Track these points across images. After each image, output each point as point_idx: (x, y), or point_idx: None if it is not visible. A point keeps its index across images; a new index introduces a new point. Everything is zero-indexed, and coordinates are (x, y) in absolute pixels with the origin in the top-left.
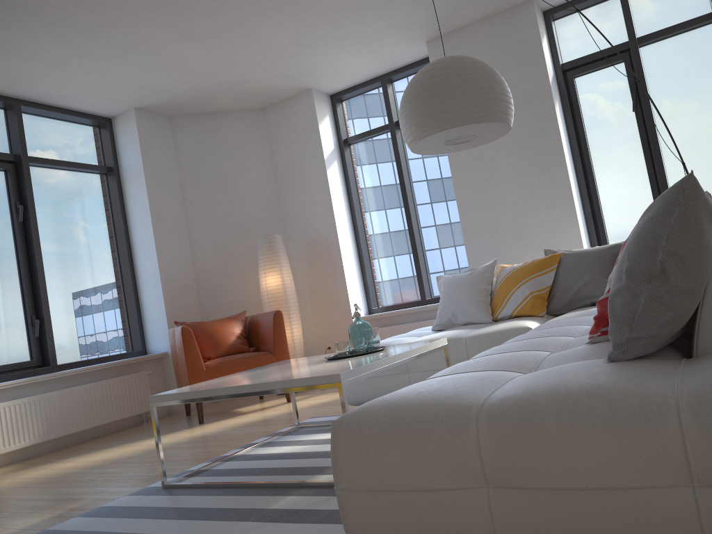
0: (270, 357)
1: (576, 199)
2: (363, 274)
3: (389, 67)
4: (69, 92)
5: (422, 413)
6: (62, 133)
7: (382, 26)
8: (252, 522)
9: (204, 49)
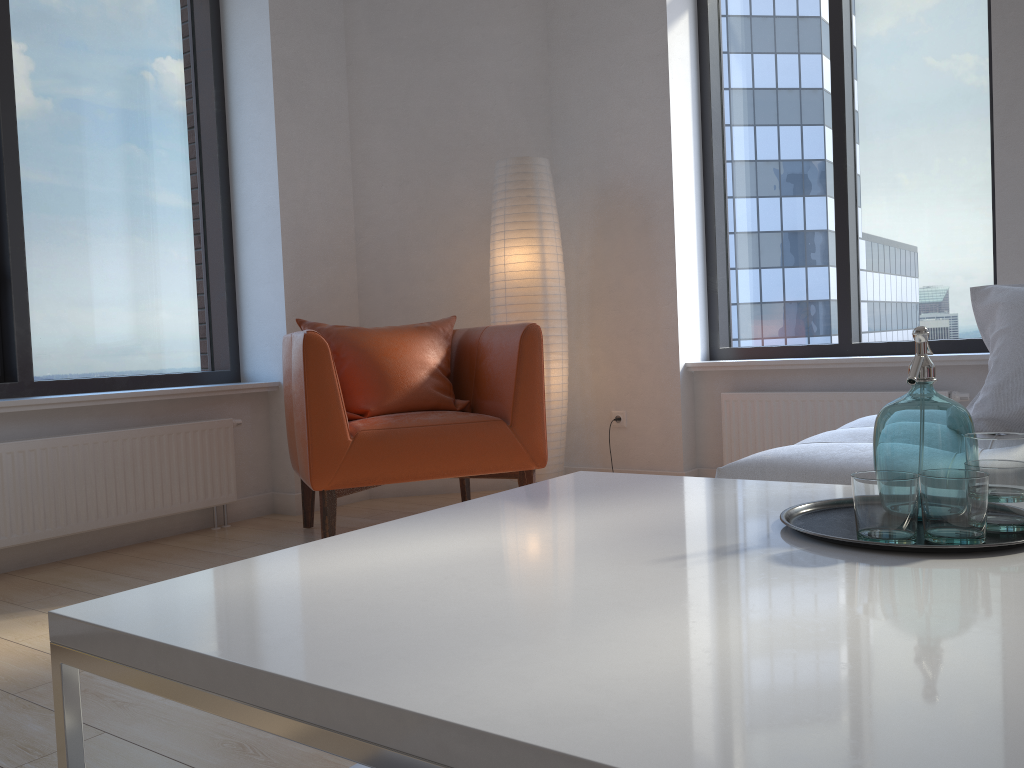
0: (503, 431)
1: None
2: (709, 273)
3: None
4: None
5: None
6: None
7: None
8: None
9: None
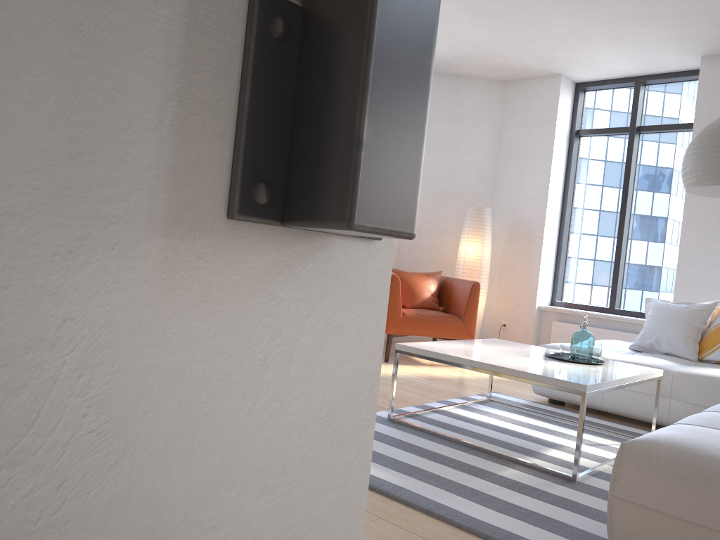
0: (459, 322)
1: None
2: (556, 266)
3: (649, 70)
4: None
5: (711, 465)
6: None
7: (664, 35)
8: (489, 482)
9: (481, 23)
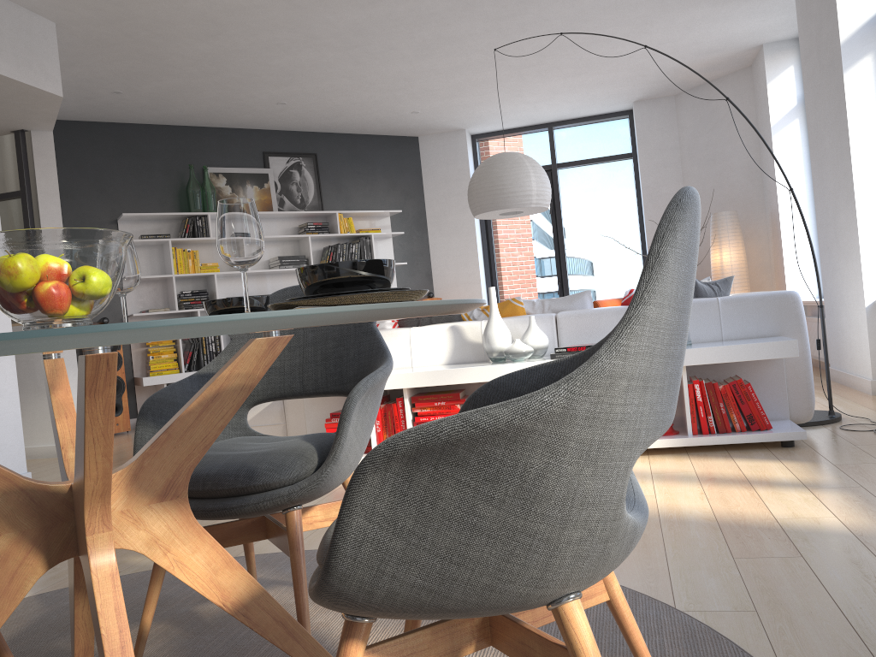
0: None
1: (871, 195)
2: None
3: None
4: (570, 112)
5: None
6: (592, 134)
7: (706, 9)
8: None
9: (597, 73)
